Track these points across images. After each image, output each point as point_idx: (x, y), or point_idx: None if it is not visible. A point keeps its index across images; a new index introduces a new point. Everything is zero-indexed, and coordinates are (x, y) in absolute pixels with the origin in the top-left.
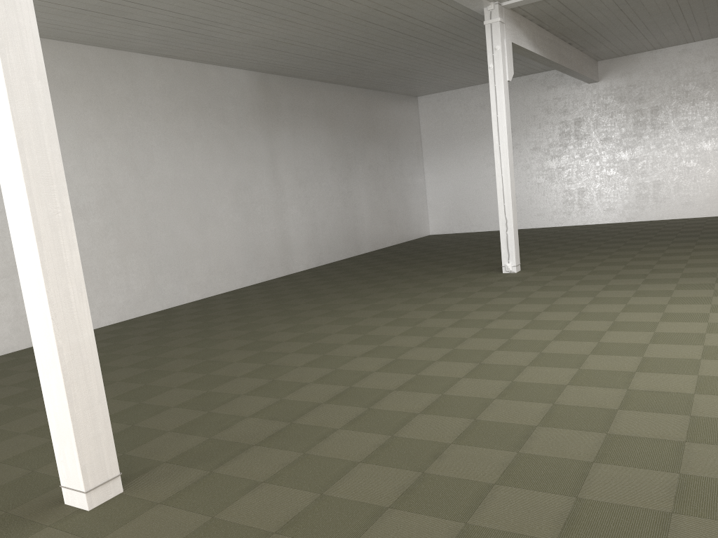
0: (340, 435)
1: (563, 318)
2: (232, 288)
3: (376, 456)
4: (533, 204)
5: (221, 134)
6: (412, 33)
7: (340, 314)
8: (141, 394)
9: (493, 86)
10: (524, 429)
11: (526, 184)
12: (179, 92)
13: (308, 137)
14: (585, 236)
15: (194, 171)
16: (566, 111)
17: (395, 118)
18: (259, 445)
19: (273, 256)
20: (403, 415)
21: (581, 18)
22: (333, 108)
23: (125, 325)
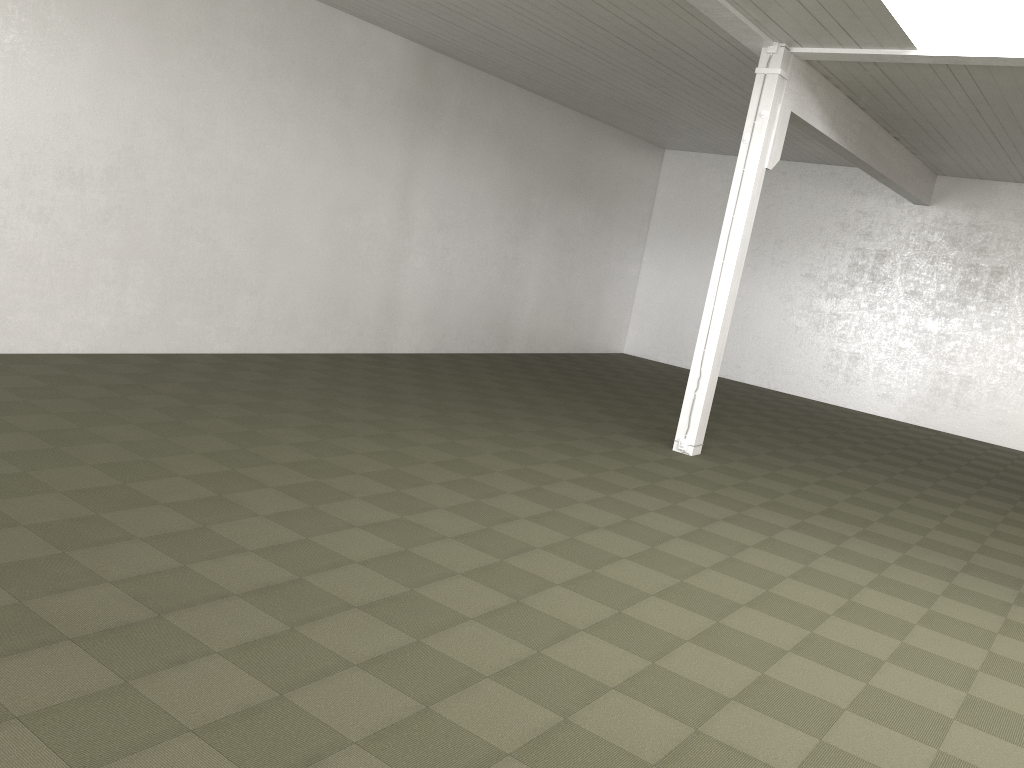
0: (207, 665)
1: (698, 559)
2: (287, 351)
3: (224, 727)
4: (780, 354)
5: (336, 121)
6: (654, 54)
7: (394, 444)
8: (1, 487)
9: (740, 170)
10: (485, 754)
11: (779, 323)
12: (285, 42)
13: (474, 163)
14: (831, 426)
15: (276, 164)
16: (870, 234)
17: (619, 171)
18: (75, 643)
19: (367, 321)
20: (330, 659)
21: (915, 106)
22: (526, 130)
23: (95, 361)
